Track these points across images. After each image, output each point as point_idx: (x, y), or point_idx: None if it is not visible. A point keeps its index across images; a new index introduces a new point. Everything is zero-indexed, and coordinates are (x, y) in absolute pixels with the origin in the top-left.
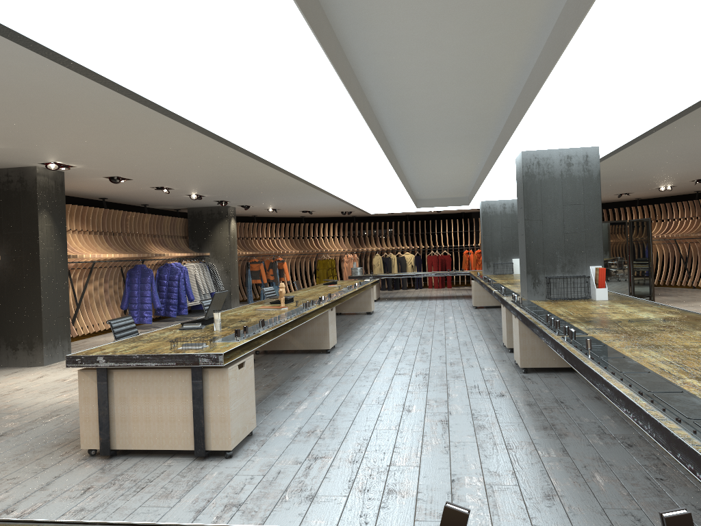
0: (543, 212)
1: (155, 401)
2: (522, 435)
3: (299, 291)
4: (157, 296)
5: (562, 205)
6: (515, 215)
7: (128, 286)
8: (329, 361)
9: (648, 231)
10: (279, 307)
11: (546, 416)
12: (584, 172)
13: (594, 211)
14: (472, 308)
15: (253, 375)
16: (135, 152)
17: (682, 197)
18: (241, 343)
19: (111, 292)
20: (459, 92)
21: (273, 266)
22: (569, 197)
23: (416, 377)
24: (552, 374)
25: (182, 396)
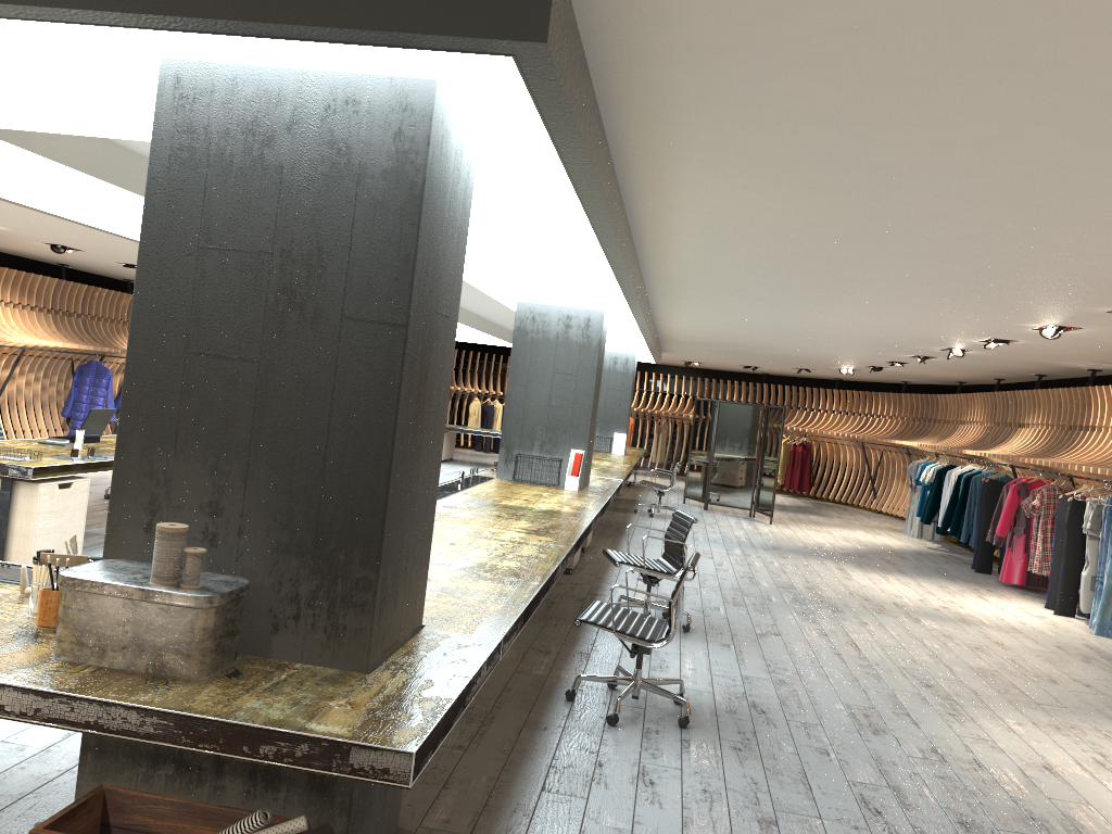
0: (529, 377)
1: None
2: None
3: None
4: (113, 406)
5: (552, 373)
6: (628, 375)
7: (76, 387)
8: None
9: (781, 423)
10: None
11: None
12: (583, 338)
13: (587, 385)
14: None
15: (86, 500)
16: (62, 226)
17: (914, 387)
18: (71, 463)
19: (52, 391)
20: None
21: None
22: (561, 364)
23: None
24: None
25: None
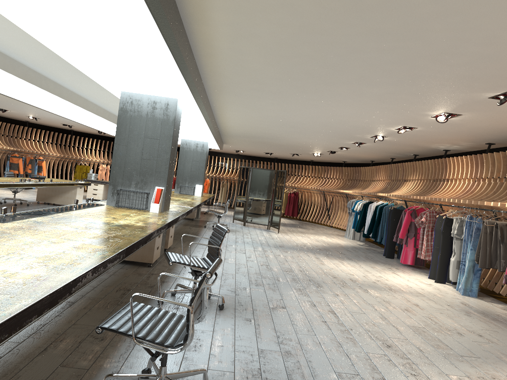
0: (129, 140)
1: None
2: None
3: None
4: None
5: (144, 138)
6: (204, 153)
7: None
8: None
9: (284, 179)
10: None
11: None
12: (164, 116)
13: (166, 146)
14: None
15: None
16: None
17: (347, 166)
18: None
19: None
20: (1, 20)
21: (32, 162)
22: (150, 132)
23: None
24: None
25: None
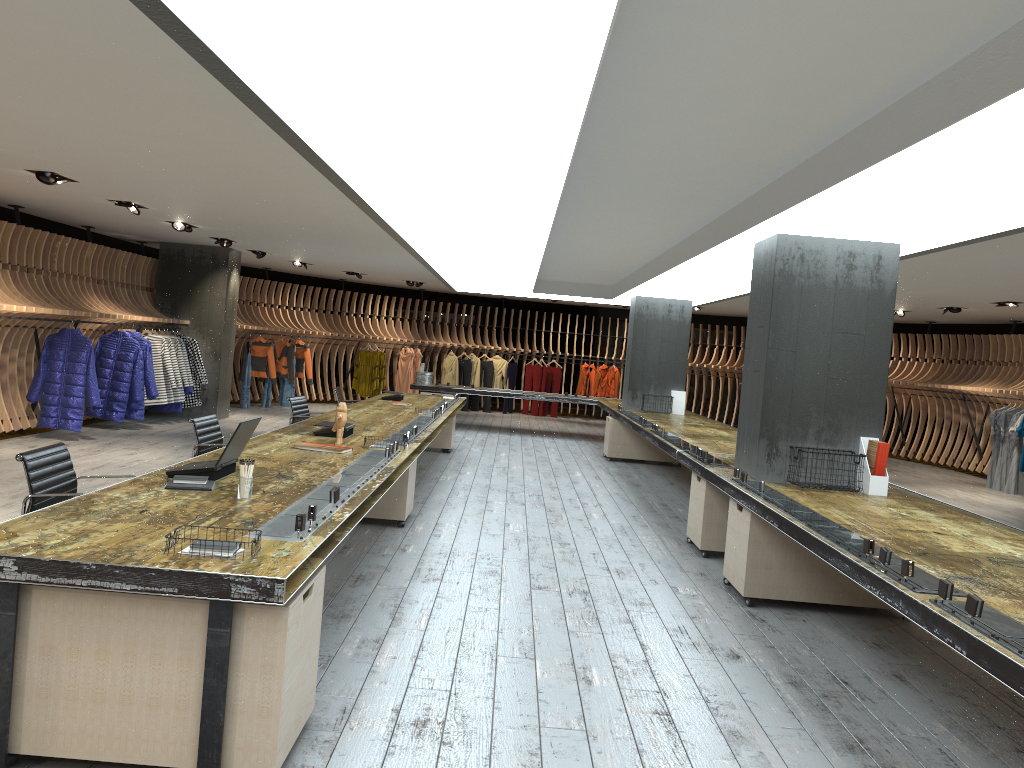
0: (798, 339)
1: (119, 659)
2: (821, 766)
3: (349, 409)
4: (96, 386)
5: (830, 332)
6: (685, 324)
7: (45, 363)
8: (408, 546)
9: None
10: (338, 448)
11: (837, 717)
12: (873, 284)
13: (879, 348)
14: (604, 460)
15: (321, 607)
16: (99, 133)
17: (896, 326)
18: (310, 547)
19: (12, 369)
20: (747, 116)
21: (289, 353)
22: (843, 320)
23: (571, 597)
24: (795, 613)
25: (181, 656)
